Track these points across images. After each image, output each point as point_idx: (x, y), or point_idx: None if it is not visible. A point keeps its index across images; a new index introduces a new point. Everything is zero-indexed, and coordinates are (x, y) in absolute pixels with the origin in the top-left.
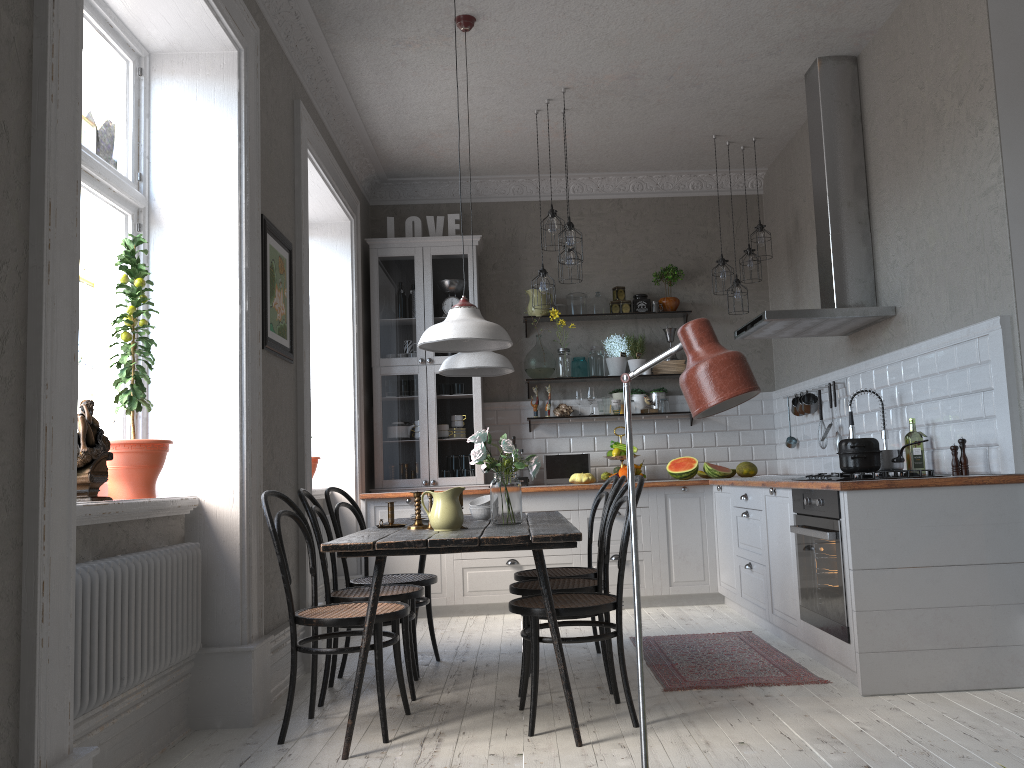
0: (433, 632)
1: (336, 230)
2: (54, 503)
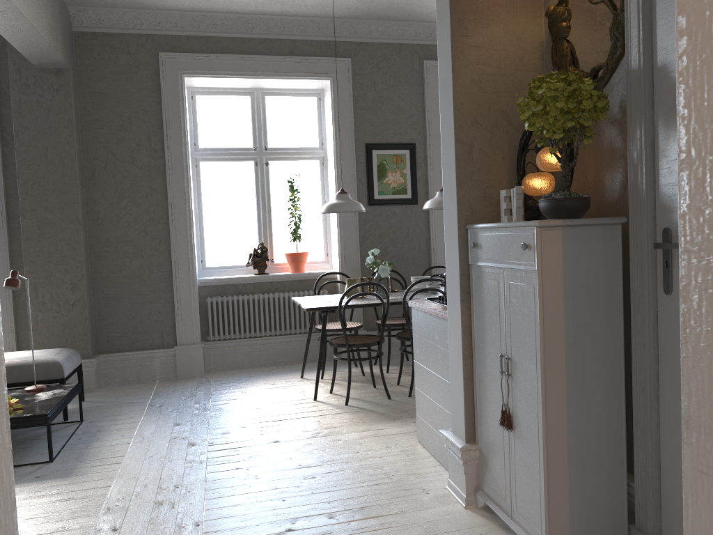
0: None
1: None
2: (182, 280)
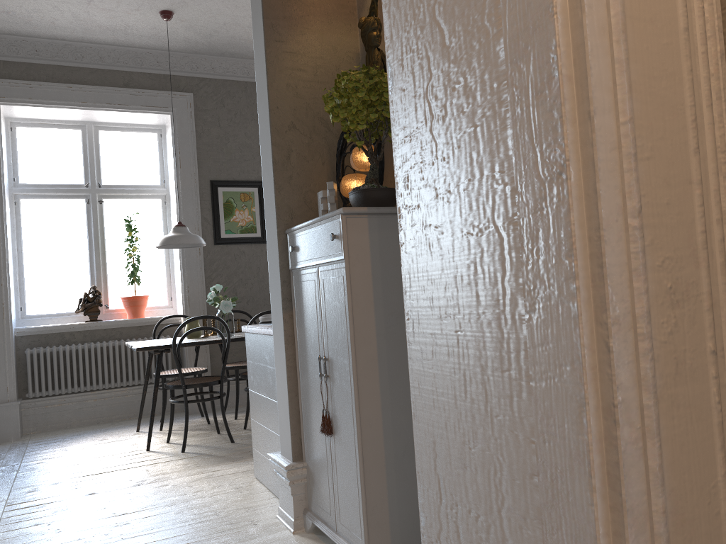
0: None
1: None
2: None
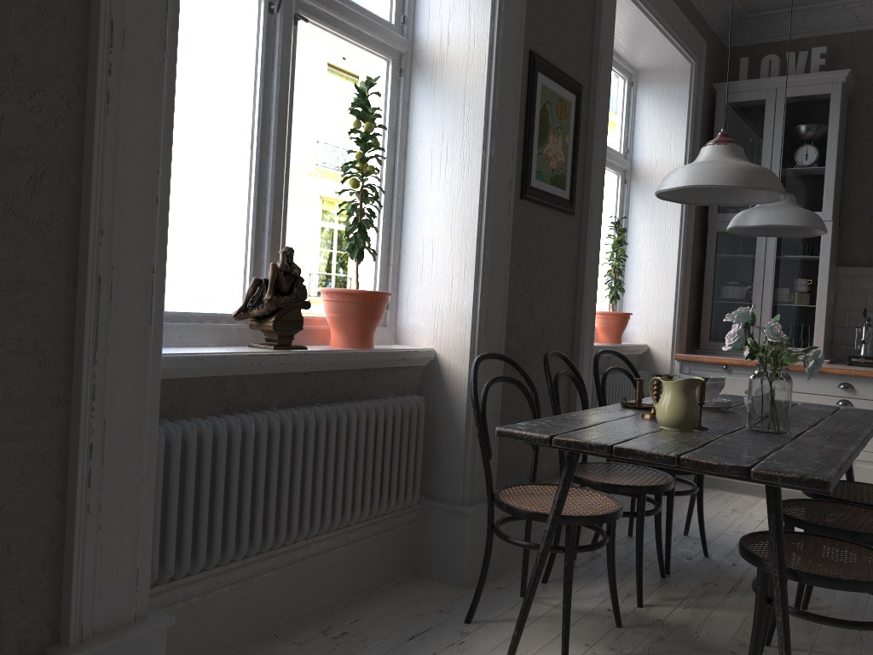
0: (702, 524)
1: (675, 75)
2: (116, 361)
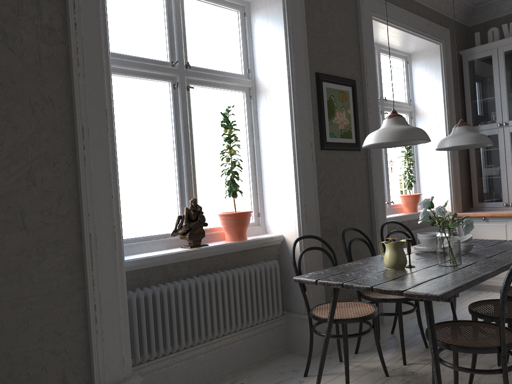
0: (455, 315)
1: (431, 53)
2: (102, 268)
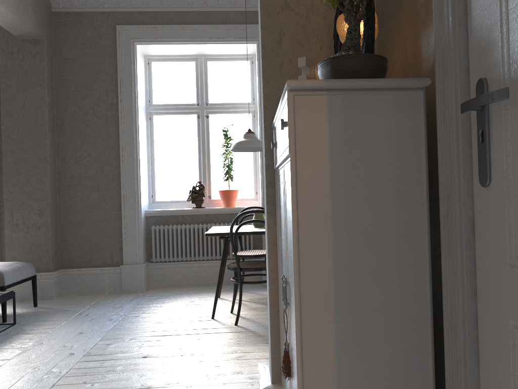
0: None
1: None
2: (129, 210)
